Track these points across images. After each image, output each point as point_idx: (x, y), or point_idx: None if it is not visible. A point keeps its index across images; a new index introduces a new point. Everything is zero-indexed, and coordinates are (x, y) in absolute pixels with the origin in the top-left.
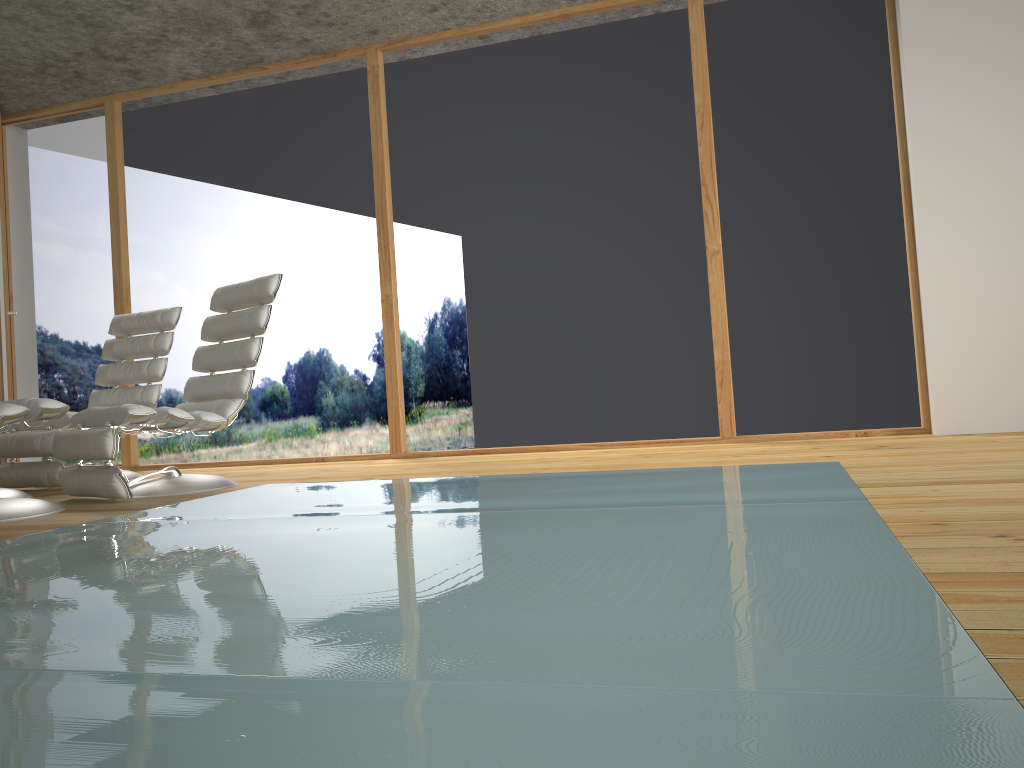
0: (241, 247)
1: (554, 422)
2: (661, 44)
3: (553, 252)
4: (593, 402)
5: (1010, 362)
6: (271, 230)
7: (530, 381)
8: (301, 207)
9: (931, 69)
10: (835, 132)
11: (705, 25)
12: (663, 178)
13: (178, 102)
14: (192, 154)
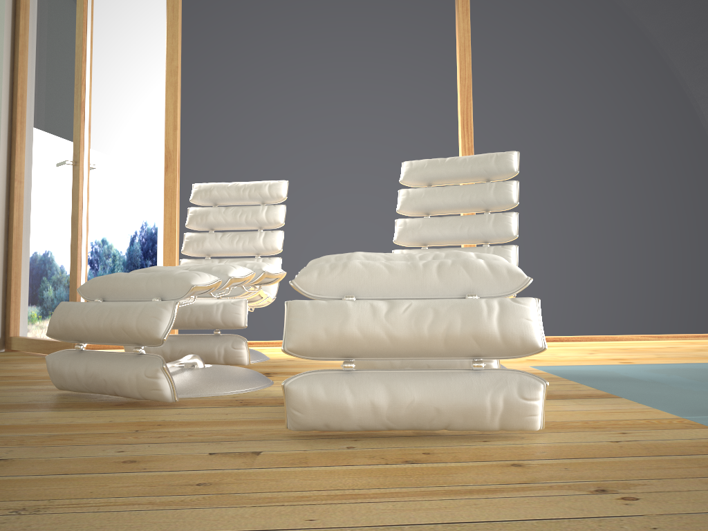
0: (317, 133)
1: (617, 316)
2: None
3: (619, 171)
4: (650, 300)
5: None
6: (350, 120)
7: (597, 279)
8: (383, 103)
9: None
10: None
11: None
12: None
13: None
14: (267, 36)
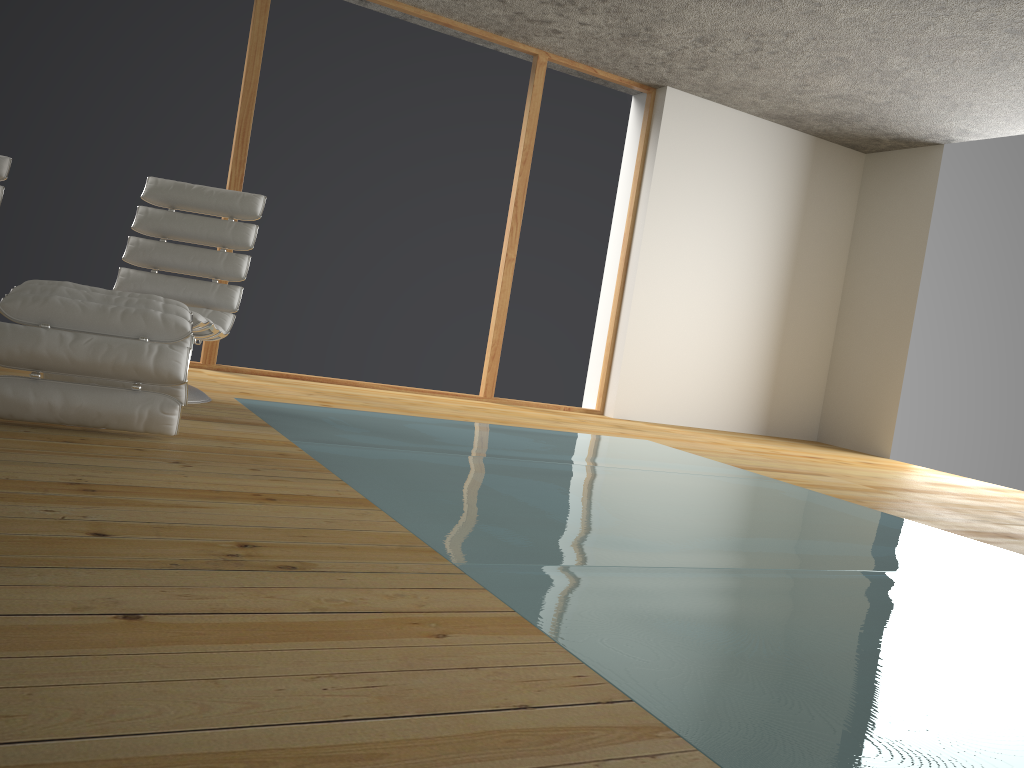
0: (59, 102)
1: (363, 362)
2: (511, 85)
3: (394, 220)
4: (398, 352)
5: (657, 380)
6: (105, 97)
7: (351, 324)
8: (150, 87)
9: (664, 184)
10: (599, 200)
11: (543, 86)
12: (489, 190)
13: None
14: None
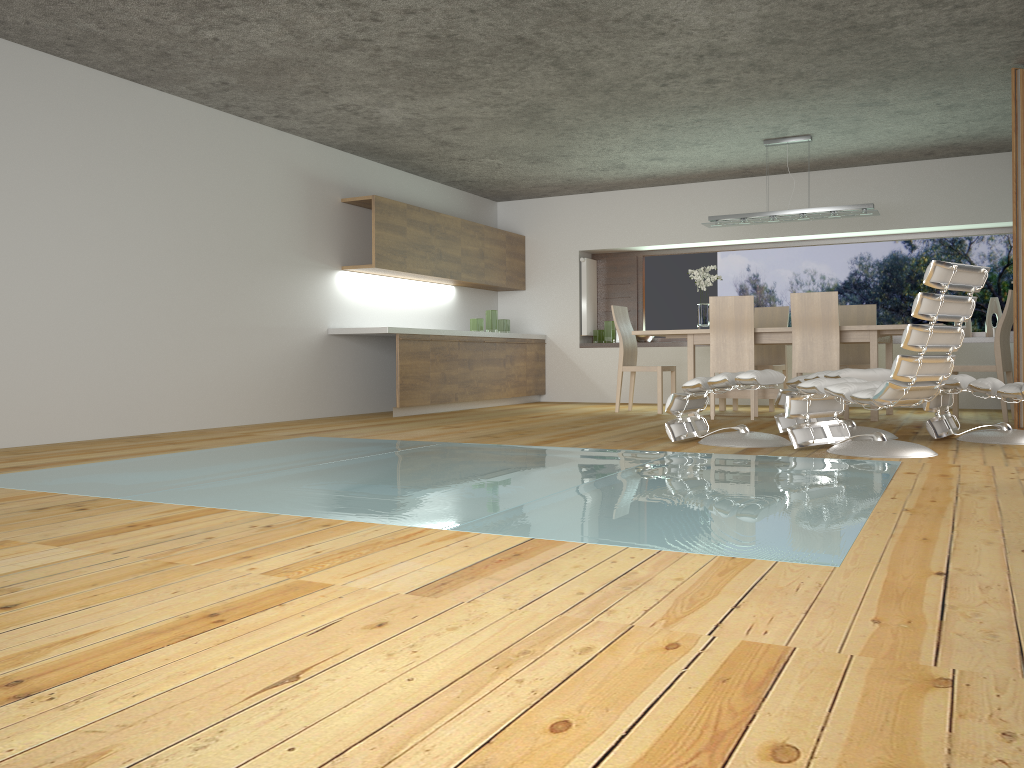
0: None
1: None
2: None
3: None
4: None
5: None
6: None
7: None
8: None
9: None
10: None
11: None
12: None
13: None
14: None
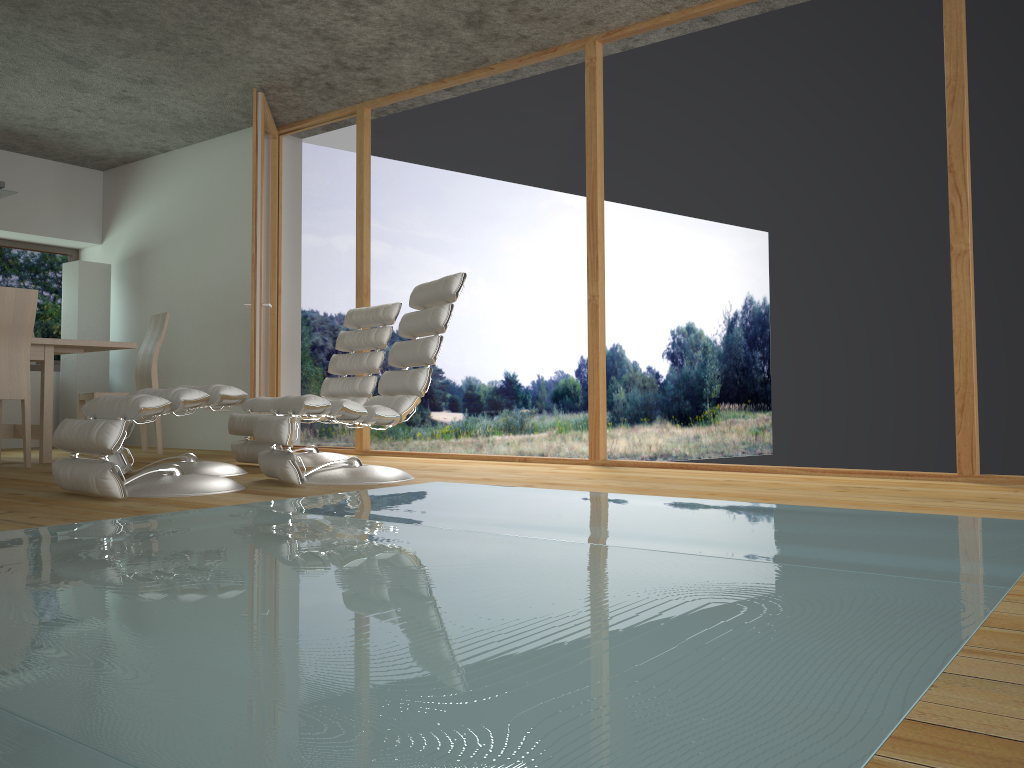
0: (463, 245)
1: (760, 440)
2: (907, 8)
3: (768, 251)
4: (805, 421)
5: None
6: (489, 228)
7: (736, 393)
8: (517, 205)
9: None
10: None
11: None
12: (901, 165)
13: (416, 106)
14: (425, 156)
